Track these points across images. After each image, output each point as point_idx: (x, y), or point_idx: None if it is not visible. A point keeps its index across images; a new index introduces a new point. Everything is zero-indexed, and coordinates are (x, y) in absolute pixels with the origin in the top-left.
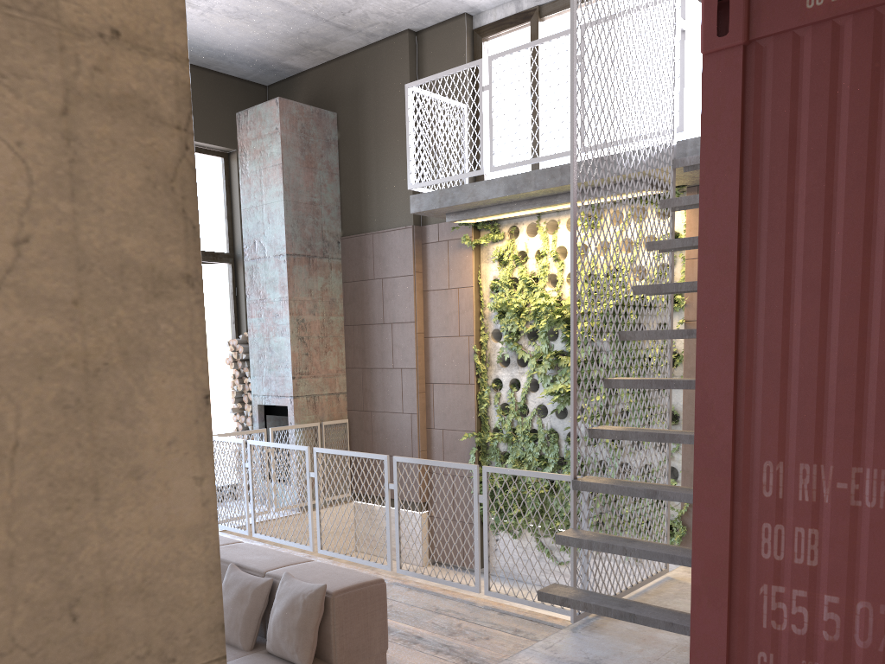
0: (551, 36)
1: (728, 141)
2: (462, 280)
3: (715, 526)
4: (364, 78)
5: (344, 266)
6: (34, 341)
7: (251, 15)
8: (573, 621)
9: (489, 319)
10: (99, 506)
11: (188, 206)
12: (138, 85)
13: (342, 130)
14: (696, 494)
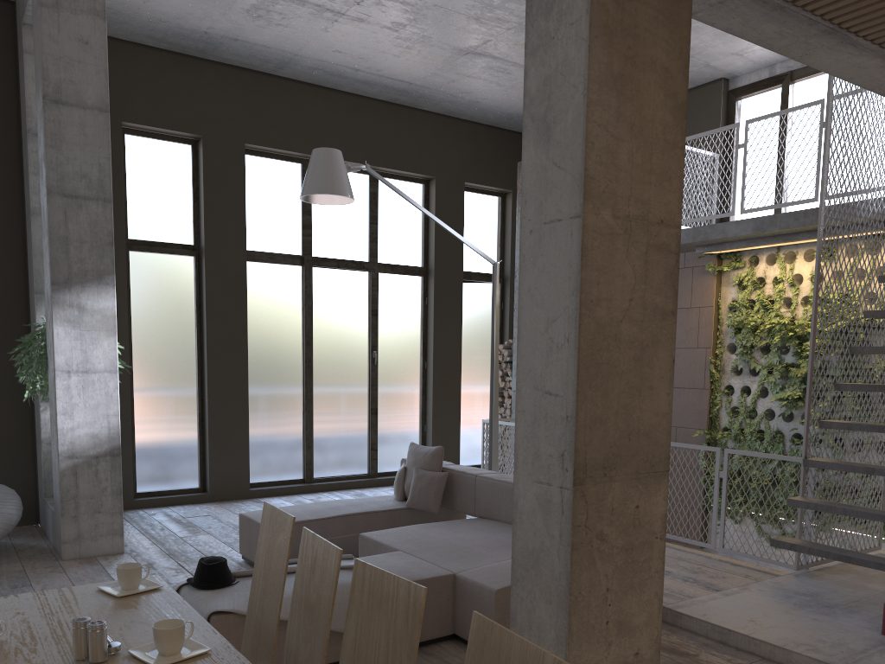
0: (803, 105)
1: None
2: (703, 301)
3: None
4: None
5: None
6: (630, 335)
7: None
8: (796, 569)
9: (725, 334)
10: (640, 398)
11: (675, 283)
12: (666, 239)
13: None
14: None
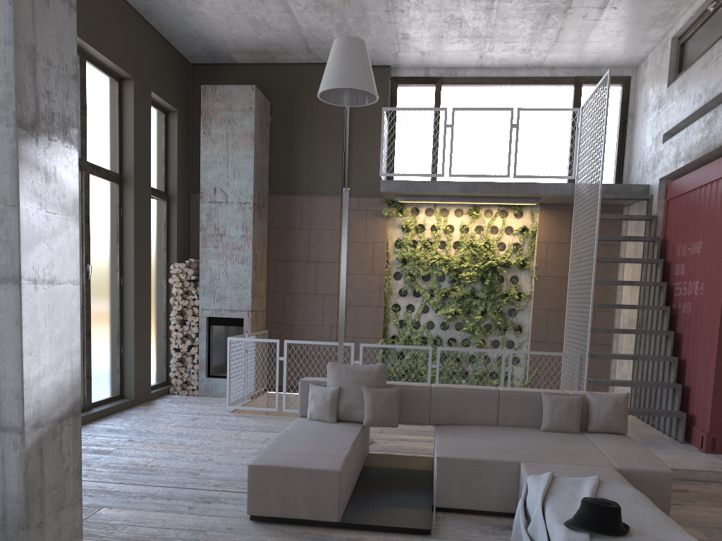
0: (498, 108)
1: None
2: (377, 238)
3: None
4: (301, 85)
5: (270, 216)
6: None
7: (264, 25)
8: None
9: (392, 265)
10: None
11: None
12: None
13: (275, 116)
14: (718, 349)
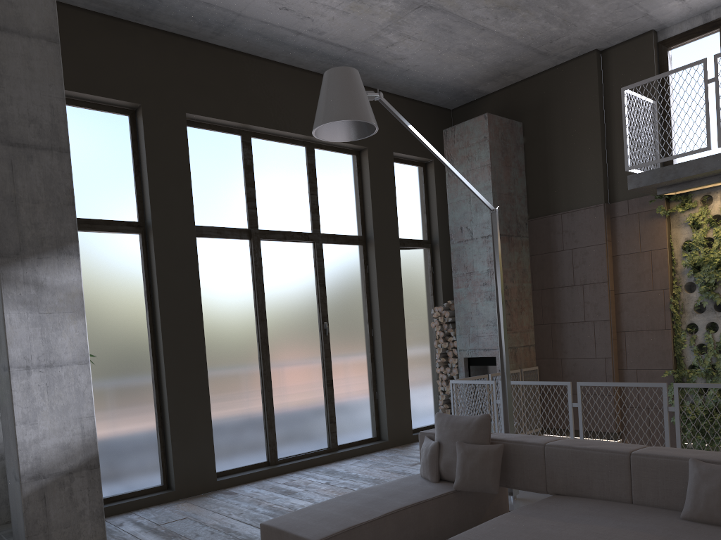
0: None
1: None
2: (655, 244)
3: None
4: (550, 92)
5: (531, 243)
6: None
7: (476, 51)
8: None
9: (681, 274)
10: None
11: None
12: None
13: (528, 135)
14: None
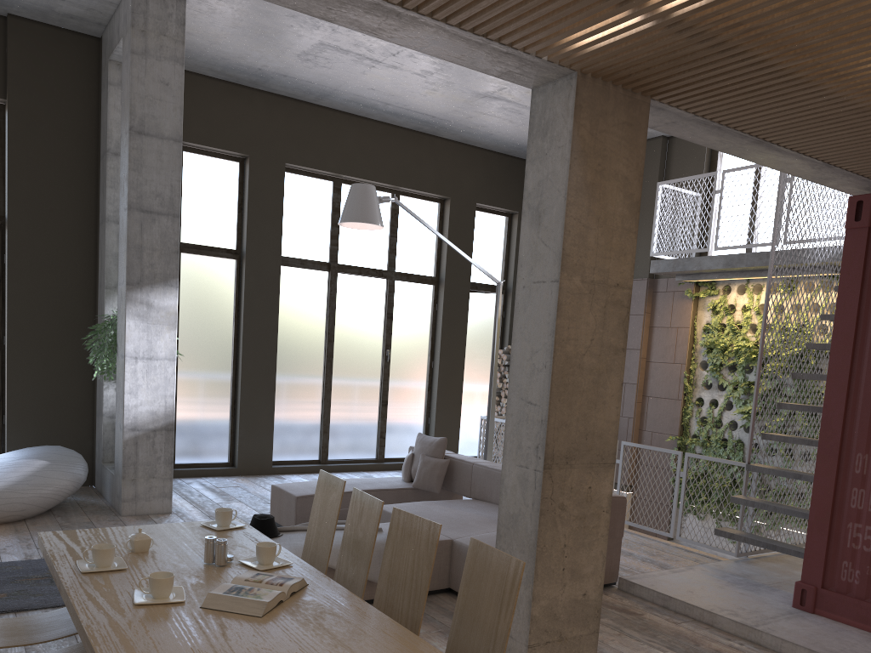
0: None
1: (854, 276)
2: (681, 322)
3: (825, 488)
4: None
5: None
6: (590, 364)
7: None
8: (736, 555)
9: (699, 352)
10: (595, 410)
11: (626, 328)
12: (620, 297)
13: None
14: (816, 469)
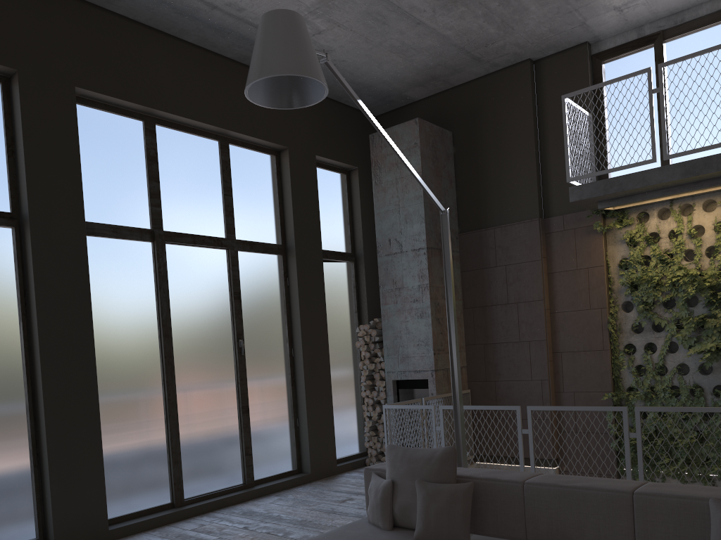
0: None
1: None
2: (592, 261)
3: None
4: (481, 101)
5: (462, 258)
6: None
7: (409, 49)
8: None
9: (618, 293)
10: None
11: None
12: None
13: (458, 145)
14: None
